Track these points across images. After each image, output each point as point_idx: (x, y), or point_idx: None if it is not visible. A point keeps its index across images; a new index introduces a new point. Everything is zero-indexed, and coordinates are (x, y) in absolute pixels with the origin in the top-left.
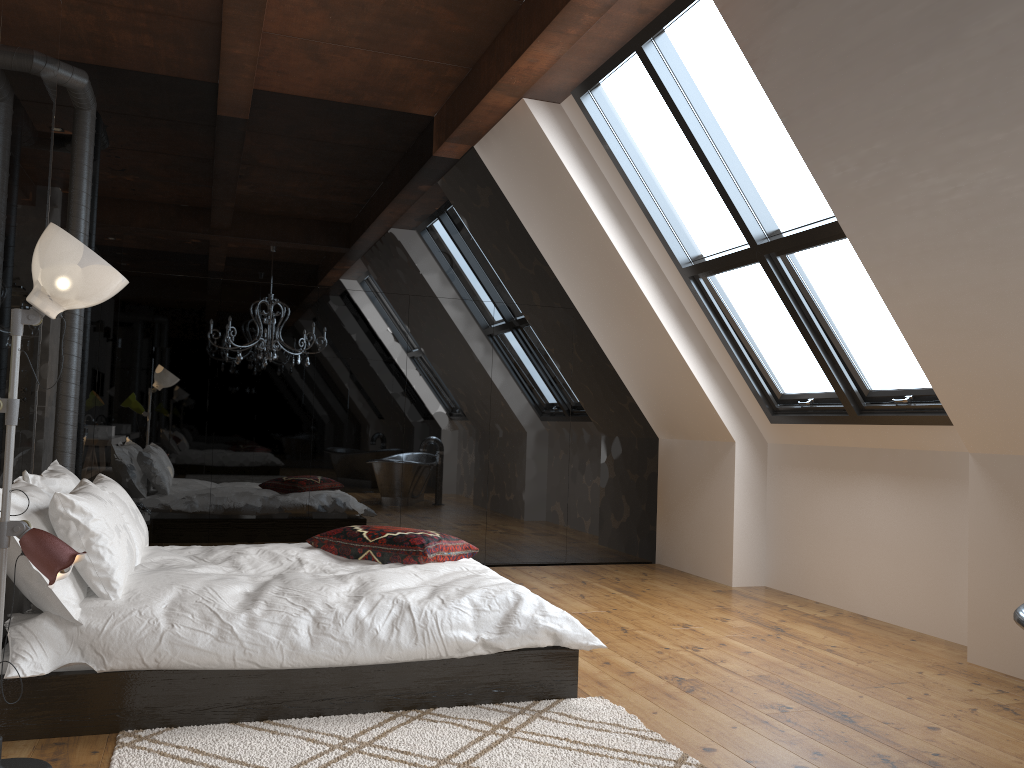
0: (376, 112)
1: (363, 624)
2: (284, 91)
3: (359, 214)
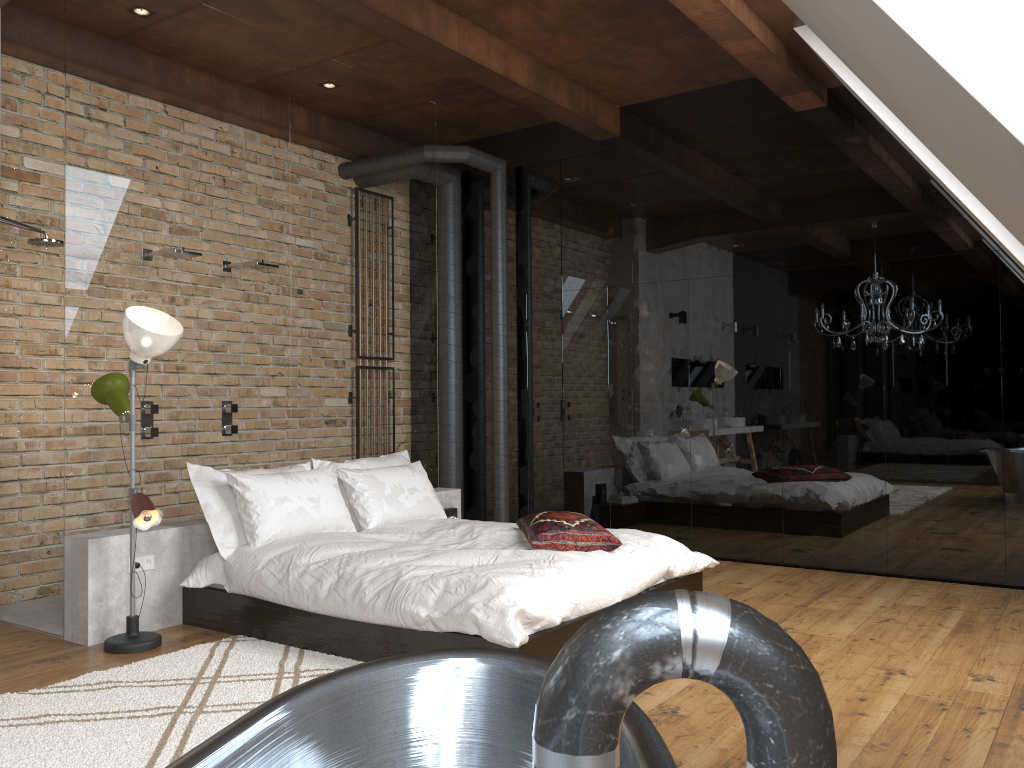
0: (732, 87)
1: (360, 587)
2: (644, 99)
3: (721, 197)
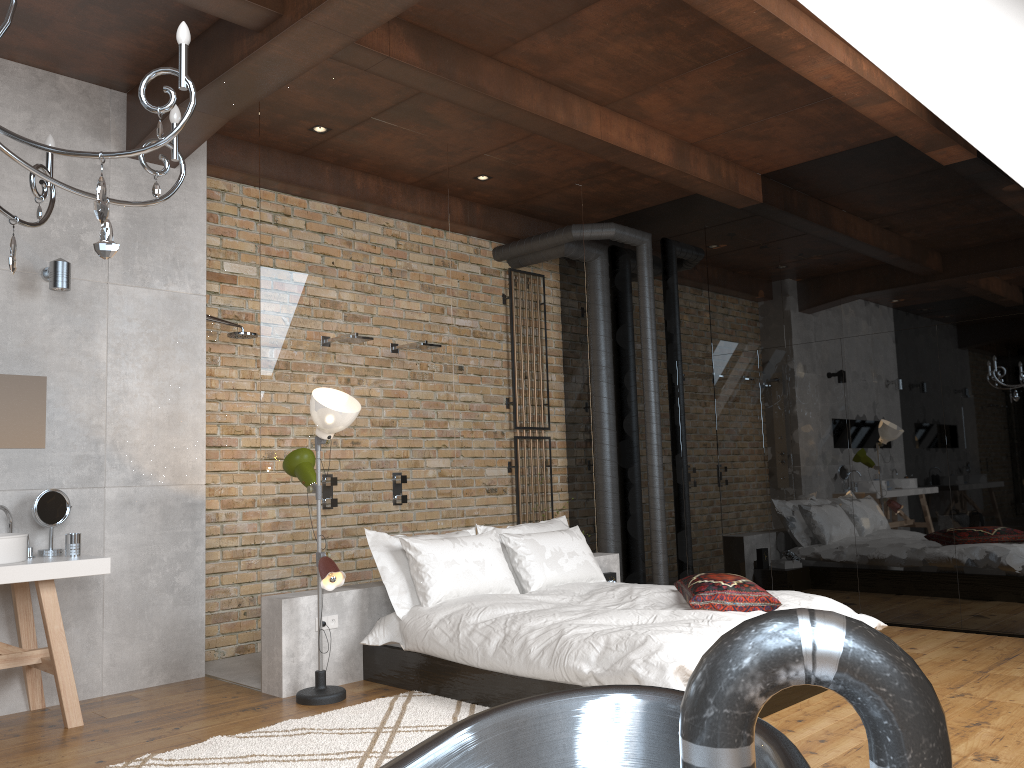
0: (875, 146)
1: (525, 644)
2: (785, 165)
3: (870, 255)
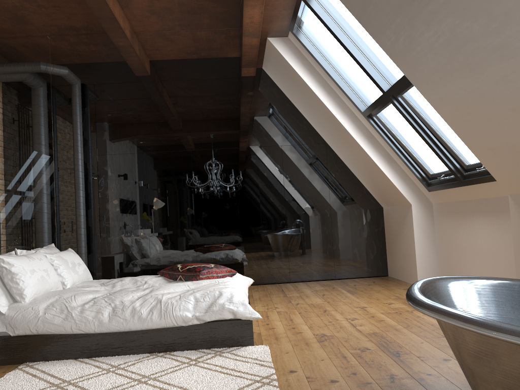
0: (210, 60)
1: (135, 310)
2: (165, 58)
3: (207, 111)
